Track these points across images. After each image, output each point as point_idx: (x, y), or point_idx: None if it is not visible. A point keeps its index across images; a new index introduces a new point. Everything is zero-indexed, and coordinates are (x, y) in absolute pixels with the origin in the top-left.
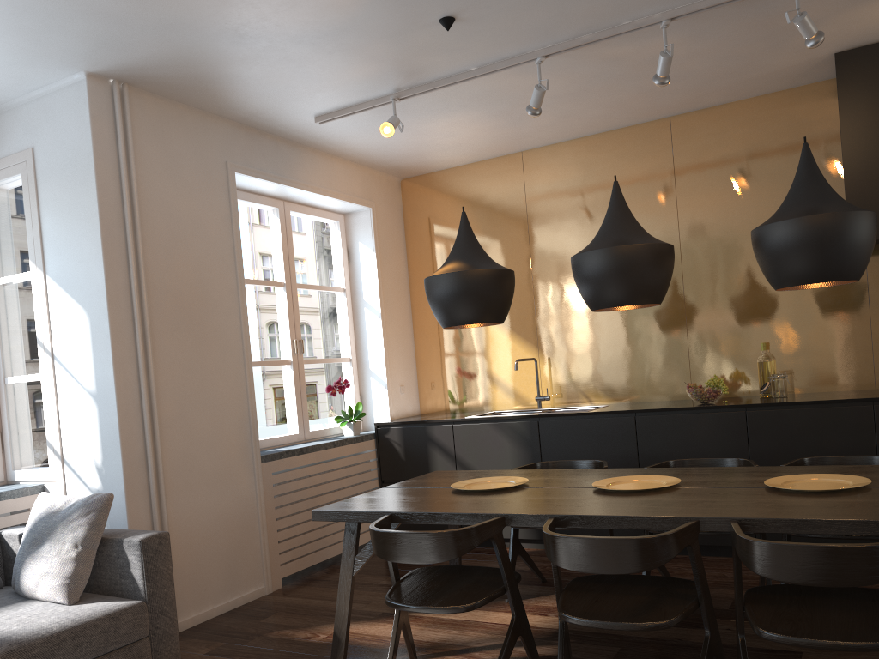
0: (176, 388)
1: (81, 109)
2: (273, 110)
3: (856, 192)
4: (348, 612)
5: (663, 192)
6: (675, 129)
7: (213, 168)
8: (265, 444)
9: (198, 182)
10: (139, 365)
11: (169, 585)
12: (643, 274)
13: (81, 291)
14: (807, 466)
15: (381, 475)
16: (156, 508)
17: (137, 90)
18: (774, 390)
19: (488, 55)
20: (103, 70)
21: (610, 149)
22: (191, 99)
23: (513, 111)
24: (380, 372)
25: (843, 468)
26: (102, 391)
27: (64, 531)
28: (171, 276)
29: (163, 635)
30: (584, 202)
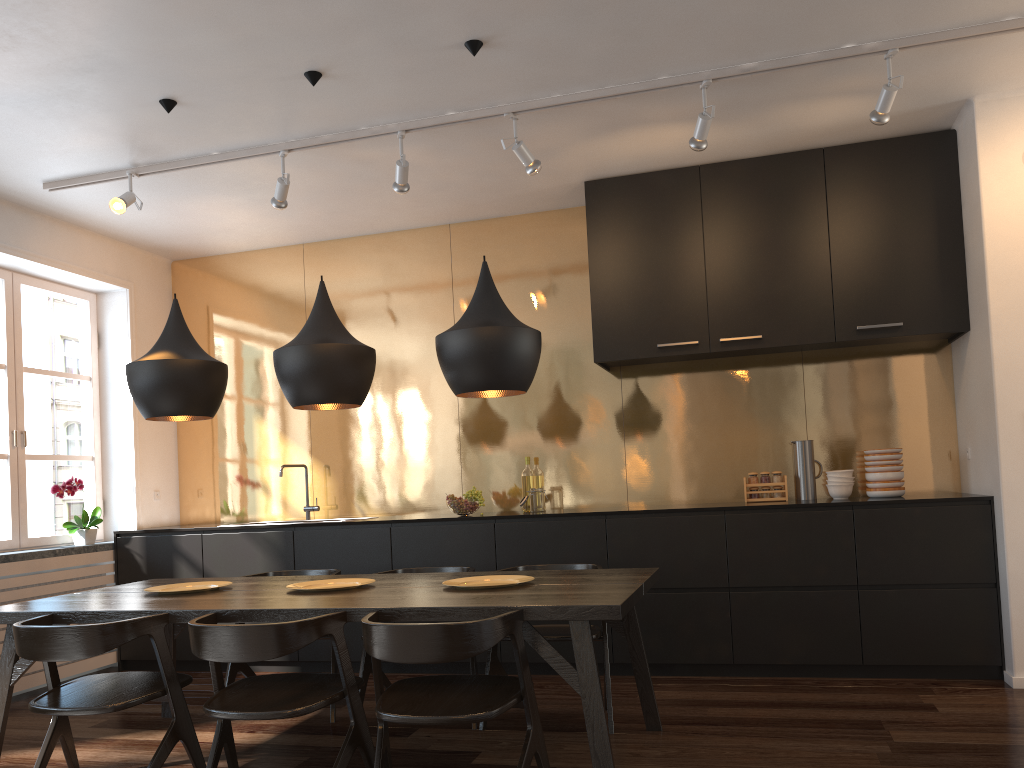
0: None
1: None
2: None
3: (600, 314)
4: (2, 727)
5: (441, 299)
6: (455, 237)
7: None
8: None
9: None
10: None
11: None
12: (335, 373)
13: None
14: (508, 571)
15: None
16: None
17: None
18: (532, 504)
19: (228, 142)
20: None
21: (392, 251)
22: None
23: None
24: (129, 474)
25: (535, 572)
26: None
27: None
28: None
29: None
30: (365, 303)
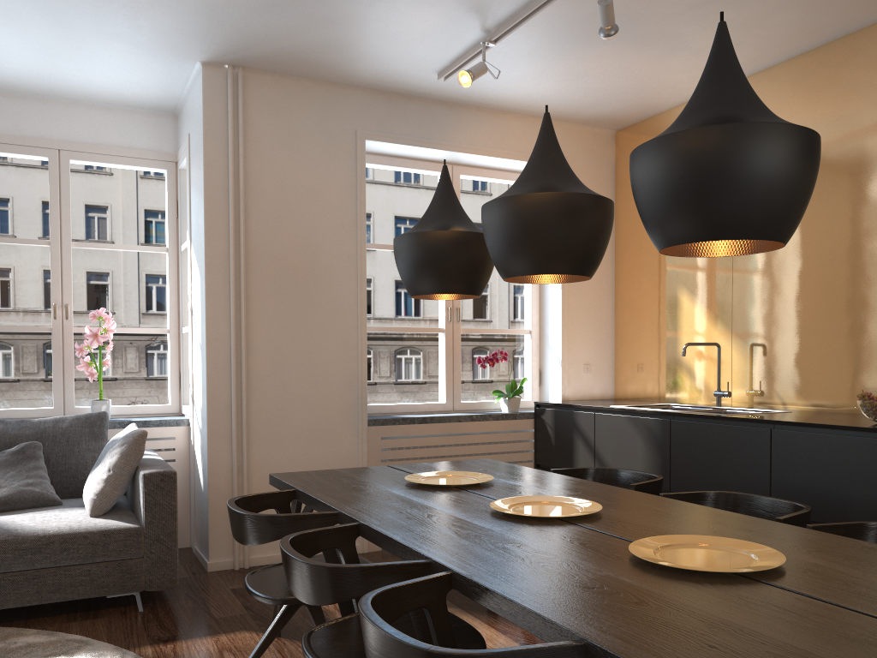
0: (272, 346)
1: (200, 95)
2: (390, 73)
3: None
4: None
5: None
6: None
7: (339, 138)
8: (399, 409)
9: (319, 152)
10: (230, 323)
11: (169, 518)
12: (527, 234)
13: (199, 256)
14: (818, 532)
15: (536, 459)
16: (234, 452)
17: (255, 71)
18: None
19: None
20: (211, 58)
21: (836, 64)
22: (307, 72)
23: (659, 33)
24: (557, 348)
25: (851, 545)
26: (202, 344)
27: (108, 456)
28: (277, 243)
29: (157, 560)
30: None
